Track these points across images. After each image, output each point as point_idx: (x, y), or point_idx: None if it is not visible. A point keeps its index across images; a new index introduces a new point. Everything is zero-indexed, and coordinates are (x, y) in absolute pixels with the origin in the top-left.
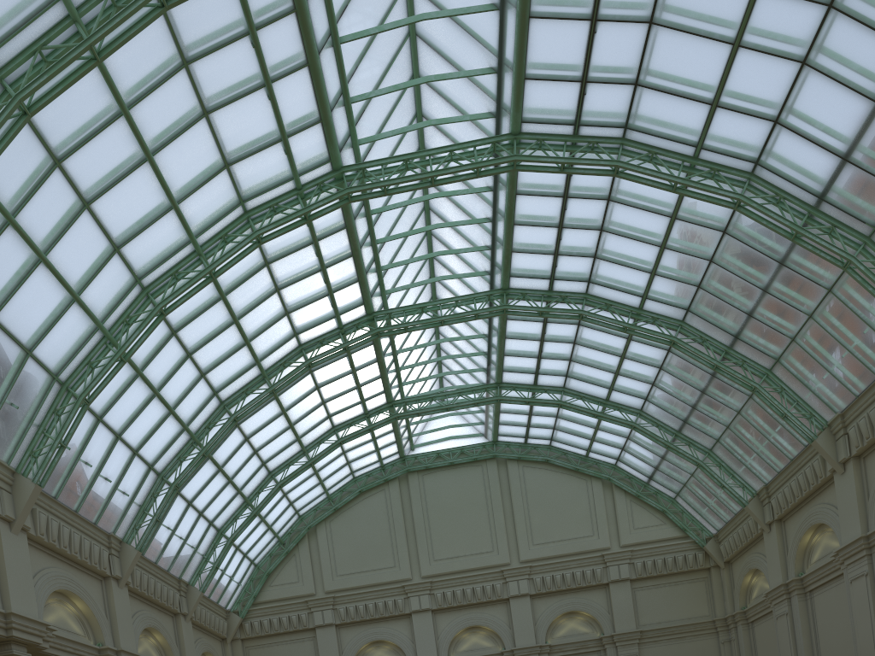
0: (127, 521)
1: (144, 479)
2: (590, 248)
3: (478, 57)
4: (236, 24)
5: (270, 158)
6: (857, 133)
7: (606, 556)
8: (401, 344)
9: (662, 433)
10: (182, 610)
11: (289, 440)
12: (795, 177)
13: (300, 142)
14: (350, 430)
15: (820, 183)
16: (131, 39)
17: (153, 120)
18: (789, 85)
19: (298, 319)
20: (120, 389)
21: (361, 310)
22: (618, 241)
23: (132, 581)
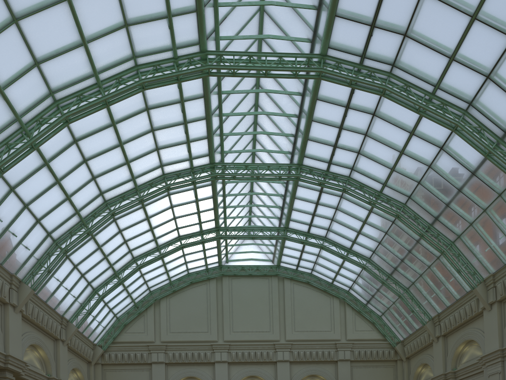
0: (27, 268)
1: (43, 241)
2: (356, 146)
3: None
4: None
5: (158, 29)
6: None
7: (337, 344)
8: (229, 191)
9: (380, 274)
10: (61, 337)
11: (149, 238)
12: (493, 116)
13: (180, 23)
14: (190, 241)
15: None
16: None
17: None
18: (501, 53)
19: (164, 155)
20: (30, 172)
21: (206, 159)
22: (374, 144)
23: (25, 310)
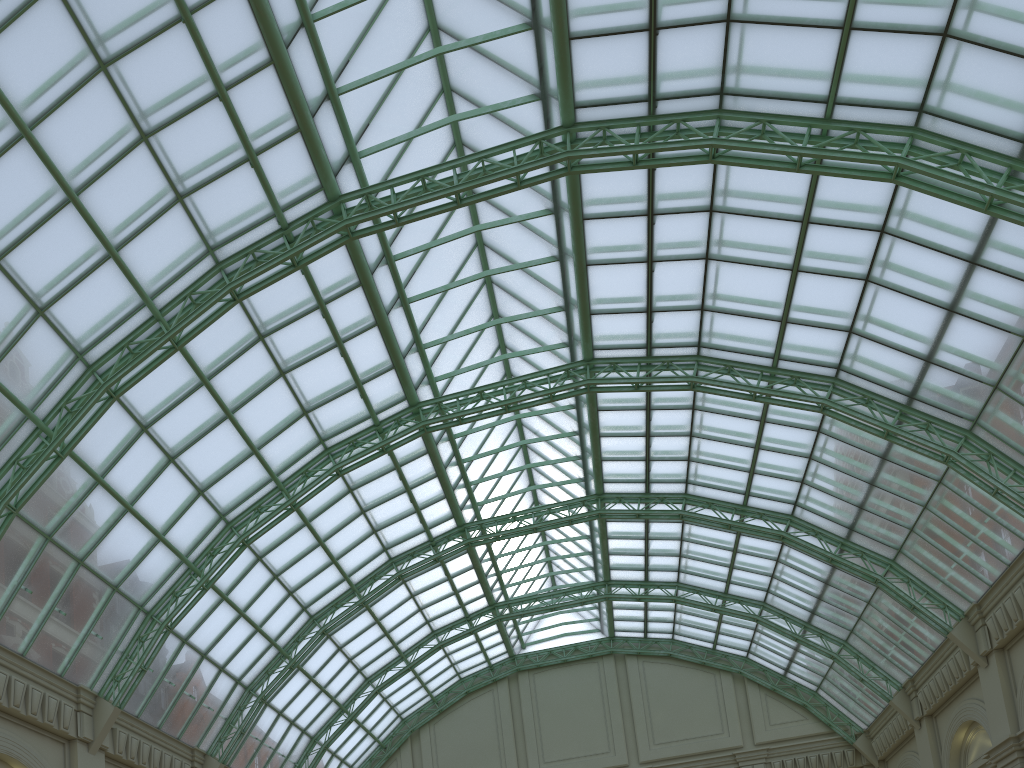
0: (212, 734)
1: (231, 693)
2: (682, 453)
3: (547, 298)
4: (306, 302)
5: (347, 402)
6: (934, 337)
7: (738, 755)
8: (500, 549)
9: (791, 624)
10: None
11: (385, 646)
12: (880, 379)
13: (375, 386)
14: (452, 634)
15: (907, 383)
16: (210, 326)
17: (232, 384)
18: (857, 300)
19: (386, 535)
20: (206, 613)
21: (451, 523)
22: (709, 444)
23: None
